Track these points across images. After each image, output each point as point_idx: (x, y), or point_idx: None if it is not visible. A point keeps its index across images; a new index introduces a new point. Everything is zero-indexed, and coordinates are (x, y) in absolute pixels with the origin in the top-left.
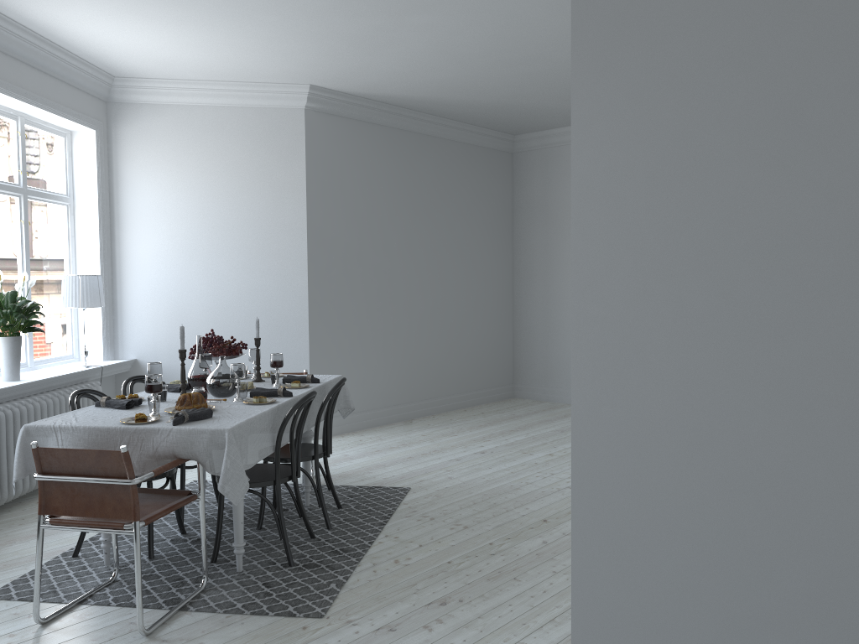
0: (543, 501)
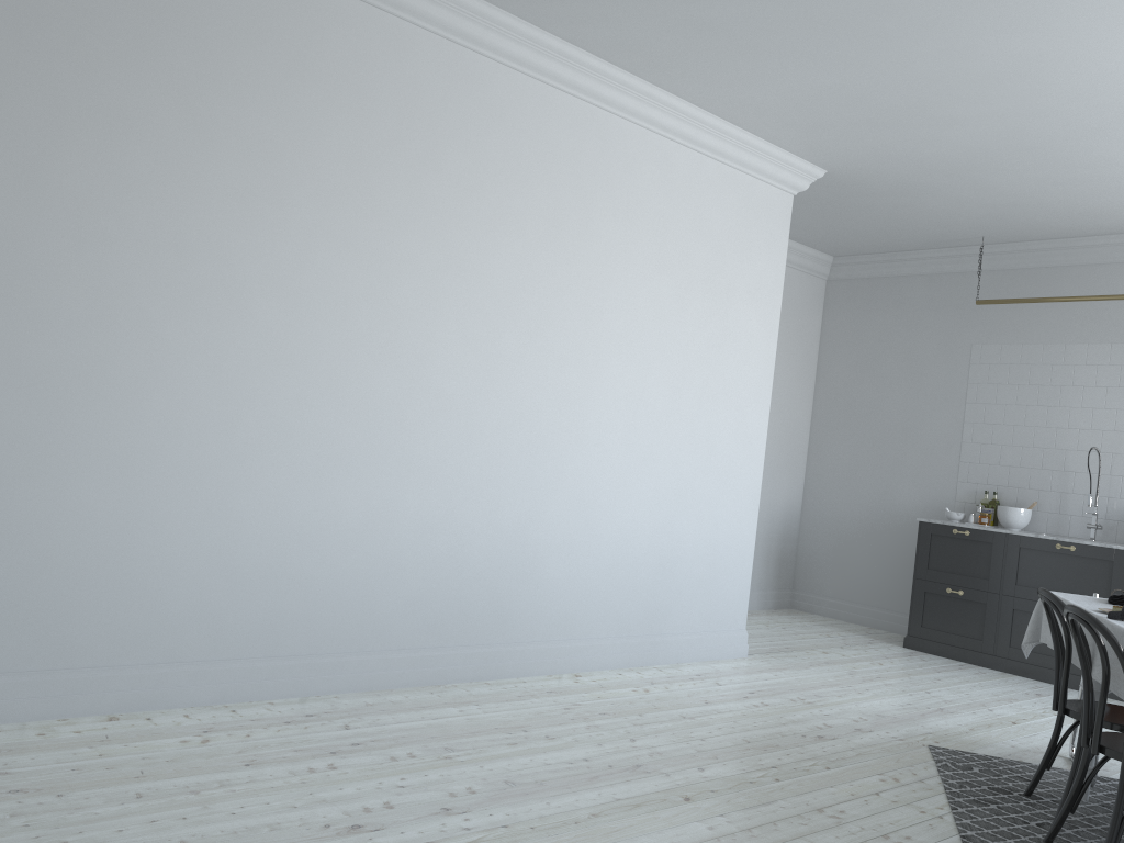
0: (673, 838)
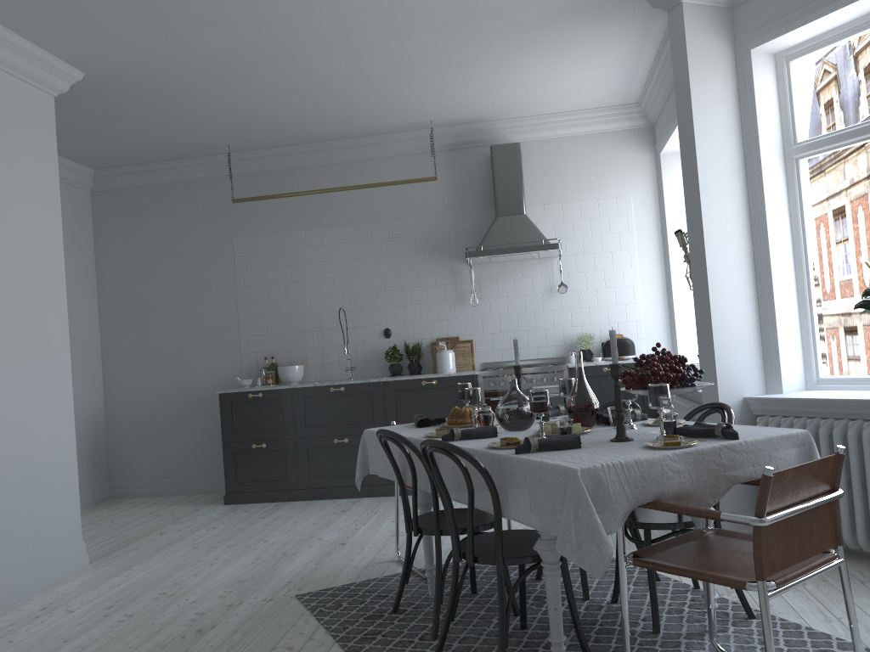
0: None
